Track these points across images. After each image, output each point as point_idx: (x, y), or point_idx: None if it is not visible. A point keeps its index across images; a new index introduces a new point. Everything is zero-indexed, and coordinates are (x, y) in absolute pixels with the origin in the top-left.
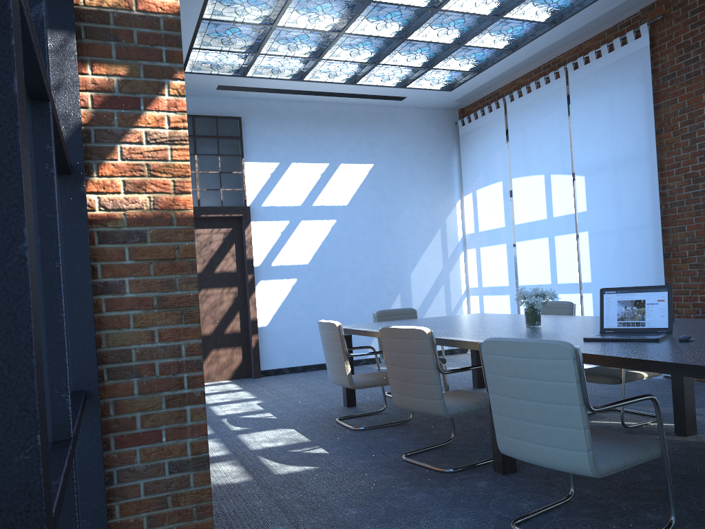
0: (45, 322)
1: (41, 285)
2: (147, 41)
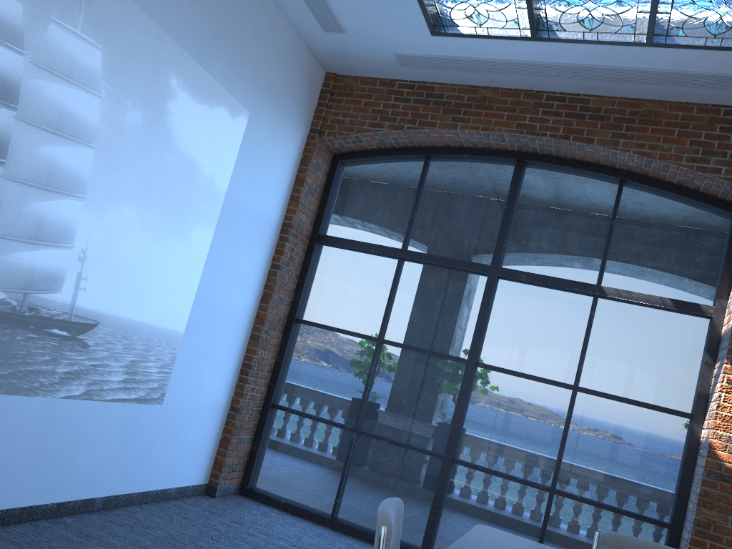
0: (558, 452)
1: (557, 441)
2: (725, 345)
